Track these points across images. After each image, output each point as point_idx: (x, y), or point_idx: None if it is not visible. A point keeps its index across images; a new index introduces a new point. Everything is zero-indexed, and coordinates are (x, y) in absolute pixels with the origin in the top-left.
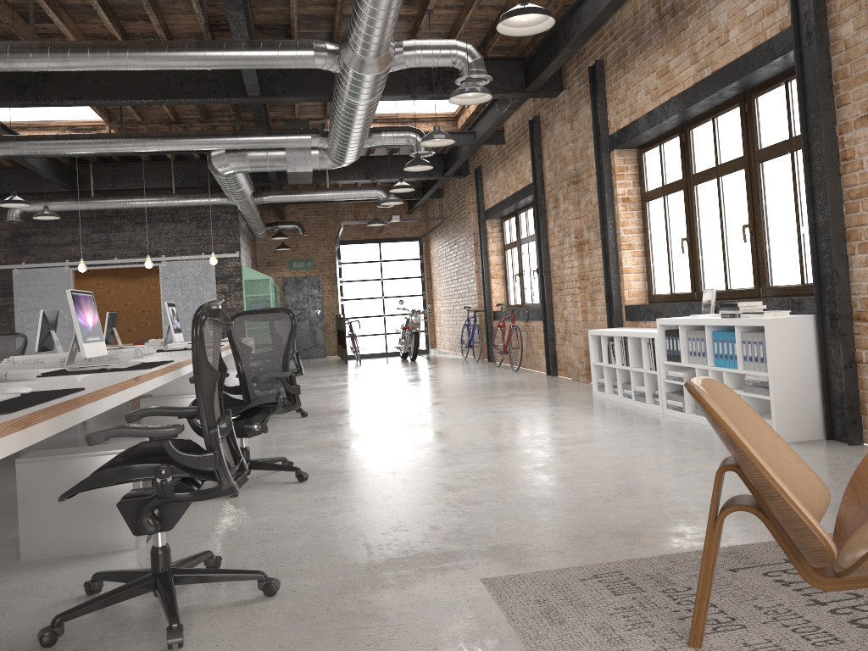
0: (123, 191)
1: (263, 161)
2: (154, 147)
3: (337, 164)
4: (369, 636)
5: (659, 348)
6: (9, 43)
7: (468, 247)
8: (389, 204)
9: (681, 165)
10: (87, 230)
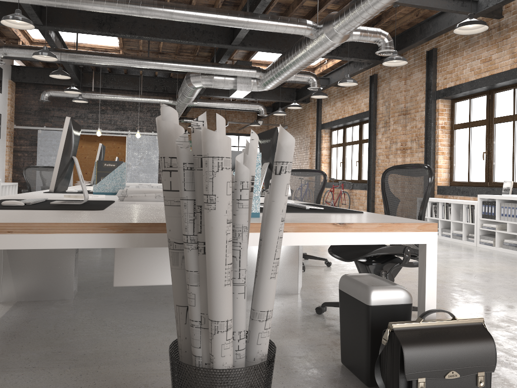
0: (108, 89)
1: (221, 82)
2: (167, 67)
3: (263, 89)
4: (516, 340)
5: (477, 211)
6: (141, 0)
7: (303, 143)
8: (277, 115)
9: (486, 112)
10: (85, 111)
